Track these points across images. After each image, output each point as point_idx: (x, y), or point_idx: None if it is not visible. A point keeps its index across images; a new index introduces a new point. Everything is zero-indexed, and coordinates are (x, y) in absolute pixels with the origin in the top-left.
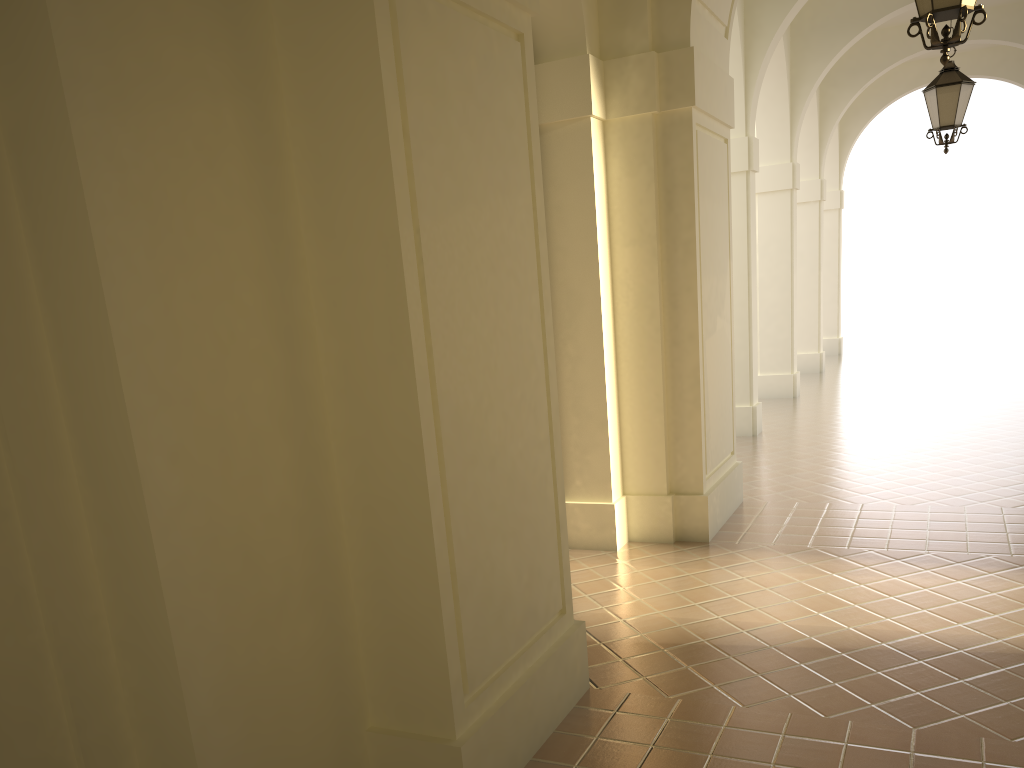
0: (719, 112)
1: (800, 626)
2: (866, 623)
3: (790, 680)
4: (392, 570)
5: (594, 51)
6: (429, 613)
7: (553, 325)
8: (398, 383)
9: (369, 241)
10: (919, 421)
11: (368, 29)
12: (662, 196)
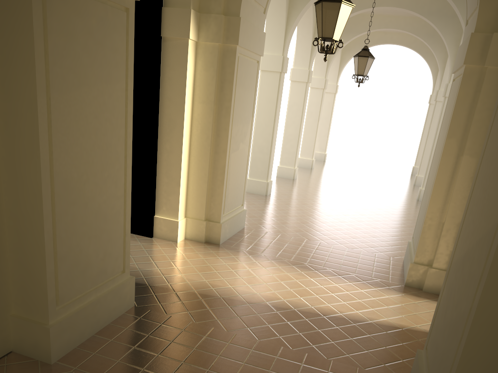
0: (254, 48)
1: (237, 289)
2: (265, 292)
3: (221, 313)
4: (26, 247)
5: (195, 7)
6: (41, 269)
7: (161, 133)
8: (33, 166)
9: (24, 99)
10: (338, 201)
11: (28, 3)
12: (219, 83)
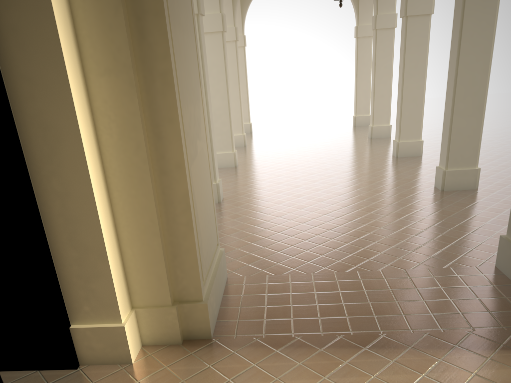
0: None
1: None
2: None
3: None
4: None
5: None
6: None
7: (33, 160)
8: None
9: None
10: (315, 185)
11: None
12: (133, 23)
